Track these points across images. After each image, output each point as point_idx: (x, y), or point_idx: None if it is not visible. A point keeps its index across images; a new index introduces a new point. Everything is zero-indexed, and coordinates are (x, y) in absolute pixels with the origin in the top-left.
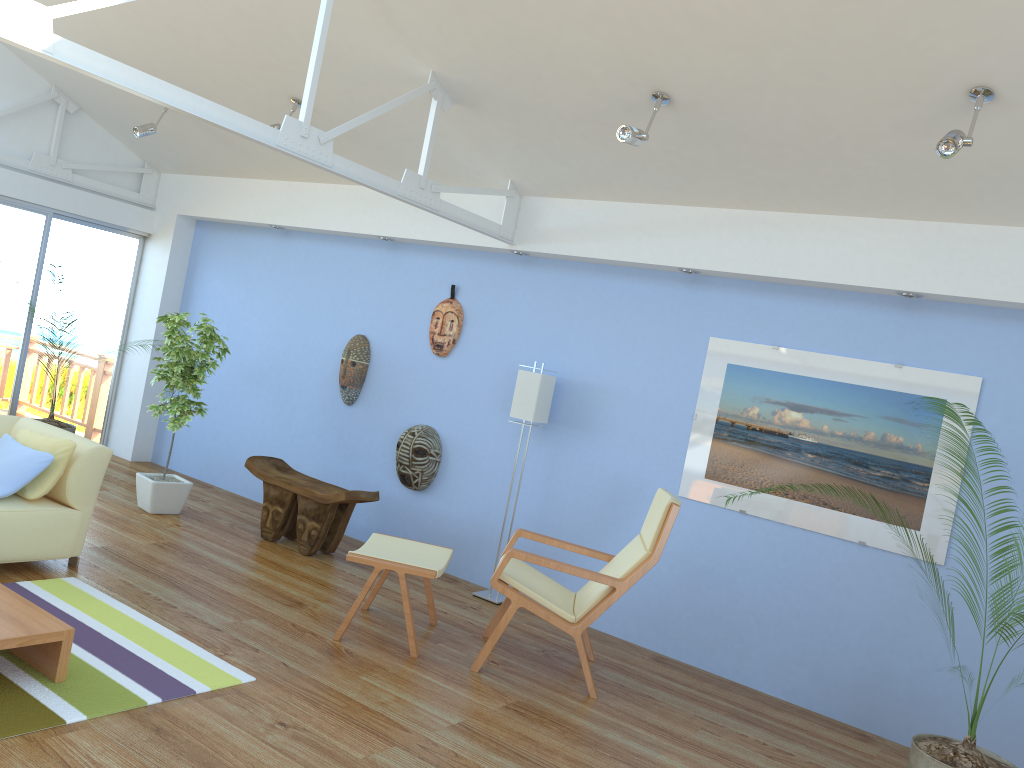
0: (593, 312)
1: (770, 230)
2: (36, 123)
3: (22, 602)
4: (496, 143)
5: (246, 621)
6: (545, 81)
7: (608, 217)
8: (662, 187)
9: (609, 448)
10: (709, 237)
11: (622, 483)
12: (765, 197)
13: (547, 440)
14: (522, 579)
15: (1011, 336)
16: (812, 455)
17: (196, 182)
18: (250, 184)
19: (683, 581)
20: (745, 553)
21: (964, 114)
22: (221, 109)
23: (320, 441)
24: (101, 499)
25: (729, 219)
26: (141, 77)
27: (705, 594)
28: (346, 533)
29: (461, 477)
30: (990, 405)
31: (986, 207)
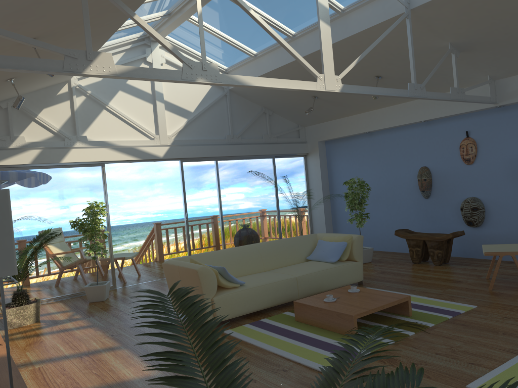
0: None
1: None
2: (260, 123)
3: (381, 291)
4: (481, 62)
5: (447, 290)
6: (510, 27)
7: None
8: None
9: None
10: None
11: None
12: None
13: None
14: None
15: None
16: None
17: (322, 125)
18: (349, 118)
19: None
20: None
21: None
22: (389, 89)
23: (417, 218)
24: None
25: None
26: (366, 88)
27: None
28: None
29: (499, 215)
30: None
31: None
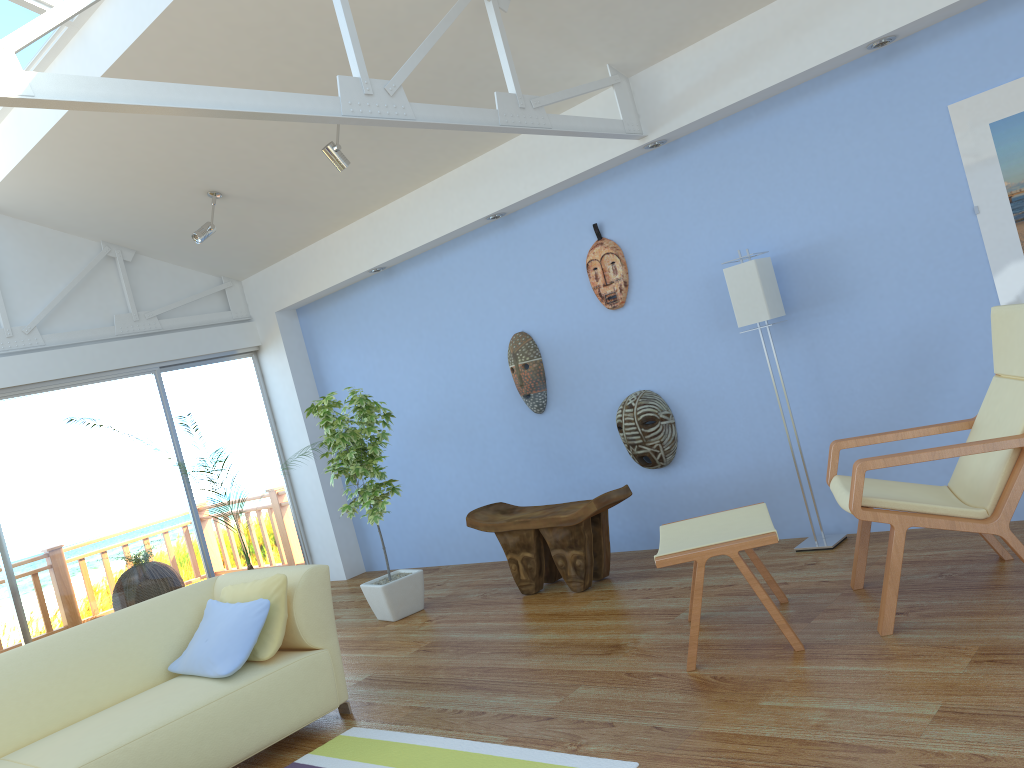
0: (777, 162)
1: None
2: (102, 286)
3: None
4: (576, 23)
5: (573, 694)
6: None
7: (745, 39)
8: None
9: (879, 305)
10: None
11: (917, 337)
12: None
13: (793, 335)
14: (881, 496)
15: None
16: None
17: (278, 270)
18: (330, 241)
19: None
20: None
21: None
22: (262, 95)
23: (529, 466)
24: (338, 629)
25: None
26: (152, 88)
27: None
28: None
29: (708, 427)
30: None
31: None
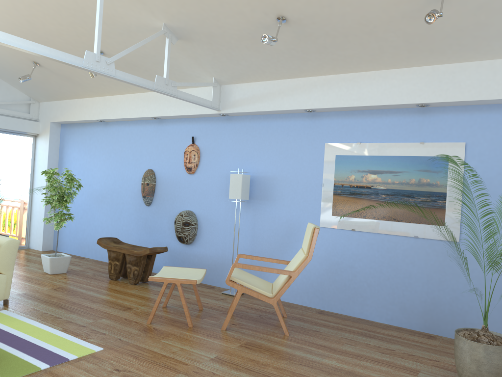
0: (264, 139)
1: (347, 83)
2: None
3: None
4: (203, 58)
5: (99, 320)
6: (221, 19)
7: (265, 89)
8: (290, 69)
9: (281, 207)
10: (317, 91)
11: (290, 224)
12: (343, 66)
13: (250, 208)
14: (243, 279)
15: (477, 119)
16: (384, 195)
17: (58, 104)
18: (84, 101)
19: (328, 270)
20: (357, 251)
21: (437, 3)
22: (49, 49)
23: (136, 226)
24: (24, 270)
25: (326, 81)
26: (0, 34)
27: (340, 275)
28: (155, 271)
29: (209, 234)
30: (471, 156)
31: (455, 53)
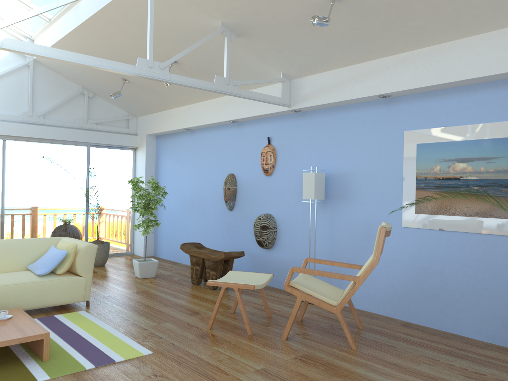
0: (339, 133)
1: (424, 59)
2: (76, 105)
3: (32, 322)
4: (266, 53)
5: (163, 324)
6: (274, 8)
7: (335, 78)
8: (357, 52)
9: (360, 207)
10: (390, 73)
11: (370, 225)
12: (416, 40)
13: (327, 209)
14: (307, 285)
15: None
16: (477, 187)
17: (151, 117)
18: (172, 111)
19: (413, 276)
20: (447, 254)
21: None
22: (100, 60)
23: (221, 231)
24: (119, 274)
25: (400, 60)
26: (52, 50)
27: (427, 282)
28: None
29: (288, 237)
30: None
31: None
